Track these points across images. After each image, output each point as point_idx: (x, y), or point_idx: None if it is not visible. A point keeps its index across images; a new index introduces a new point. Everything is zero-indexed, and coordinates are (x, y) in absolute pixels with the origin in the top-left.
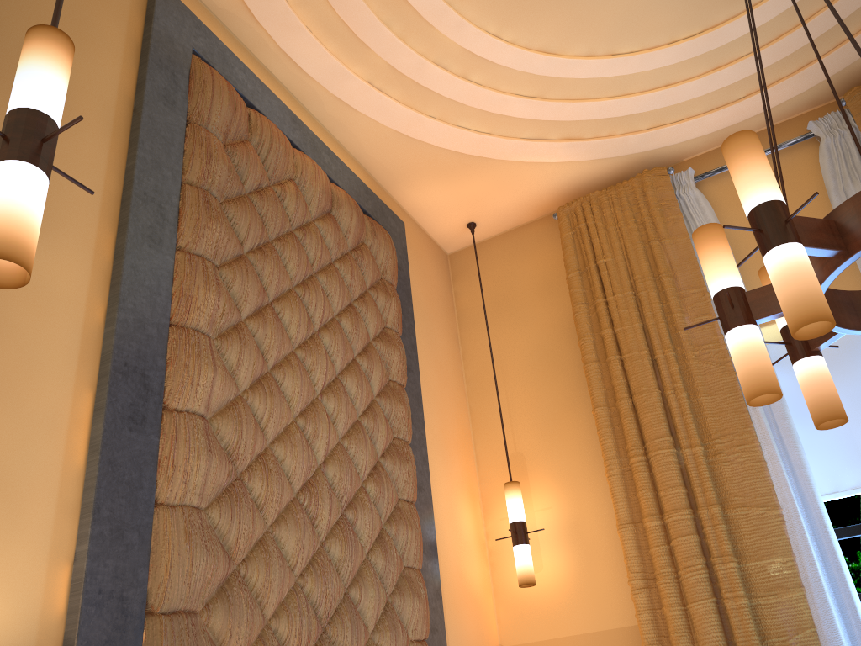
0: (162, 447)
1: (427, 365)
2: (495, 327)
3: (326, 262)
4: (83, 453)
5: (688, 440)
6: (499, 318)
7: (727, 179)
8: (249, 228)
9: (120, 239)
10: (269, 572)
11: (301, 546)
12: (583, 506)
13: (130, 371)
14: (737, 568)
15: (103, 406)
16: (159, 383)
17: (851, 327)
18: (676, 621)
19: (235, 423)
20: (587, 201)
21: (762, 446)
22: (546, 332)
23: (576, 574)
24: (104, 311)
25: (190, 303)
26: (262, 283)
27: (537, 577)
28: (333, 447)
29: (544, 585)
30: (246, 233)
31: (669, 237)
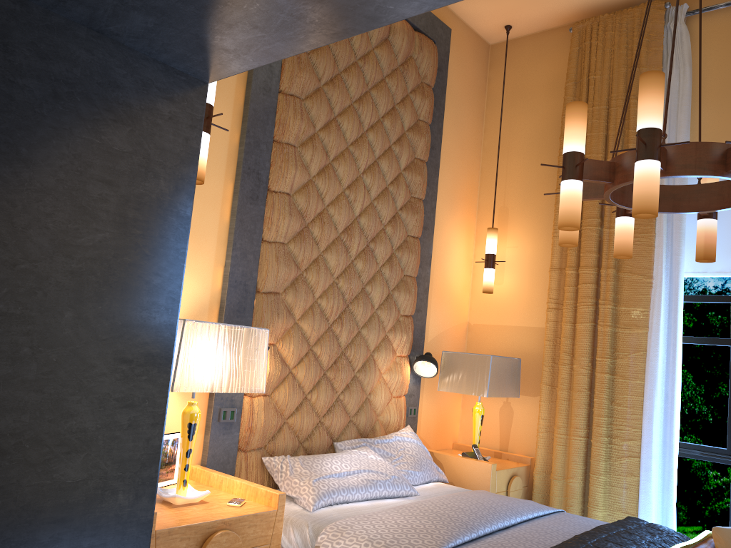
0: (266, 212)
1: (451, 140)
2: (511, 112)
3: (378, 80)
4: (228, 215)
5: (609, 223)
6: (515, 105)
7: (713, 17)
8: (325, 69)
9: (247, 92)
10: (318, 276)
11: (338, 263)
12: (537, 250)
13: (251, 172)
14: (613, 309)
15: (237, 192)
16: (266, 177)
17: None
18: (566, 331)
19: (306, 197)
20: (596, 22)
21: (656, 236)
22: (544, 123)
23: (521, 291)
24: (239, 136)
25: (284, 128)
26: (331, 105)
27: (498, 288)
28: (366, 206)
29: (501, 294)
30: (323, 73)
31: (647, 66)
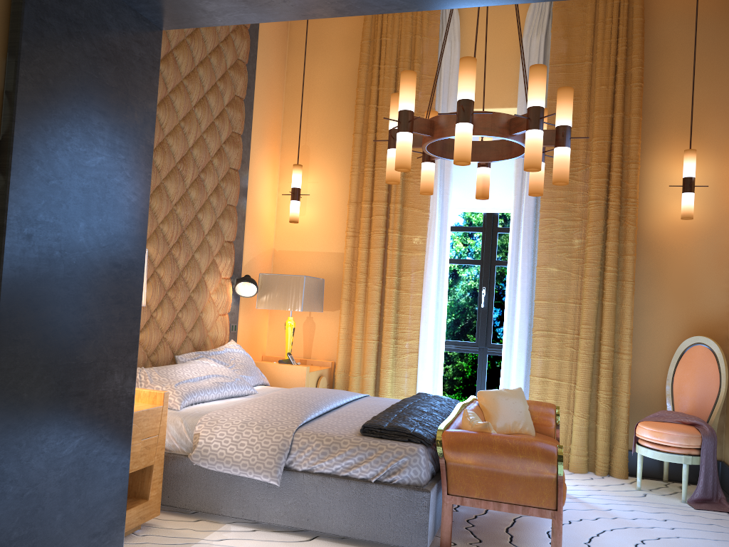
0: None
1: (261, 81)
2: (311, 59)
3: None
4: None
5: None
6: (315, 53)
7: None
8: None
9: None
10: (161, 203)
11: (177, 191)
12: (335, 186)
13: None
14: (399, 236)
15: None
16: None
17: (443, 157)
18: (362, 255)
19: None
20: None
21: None
22: (341, 73)
23: (322, 221)
24: None
25: None
26: (168, 38)
27: (301, 218)
28: (198, 138)
29: (304, 223)
30: None
31: (427, 36)
